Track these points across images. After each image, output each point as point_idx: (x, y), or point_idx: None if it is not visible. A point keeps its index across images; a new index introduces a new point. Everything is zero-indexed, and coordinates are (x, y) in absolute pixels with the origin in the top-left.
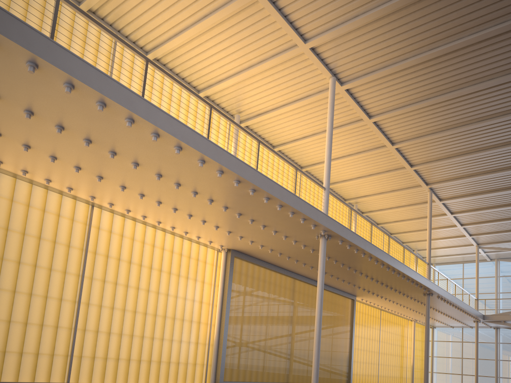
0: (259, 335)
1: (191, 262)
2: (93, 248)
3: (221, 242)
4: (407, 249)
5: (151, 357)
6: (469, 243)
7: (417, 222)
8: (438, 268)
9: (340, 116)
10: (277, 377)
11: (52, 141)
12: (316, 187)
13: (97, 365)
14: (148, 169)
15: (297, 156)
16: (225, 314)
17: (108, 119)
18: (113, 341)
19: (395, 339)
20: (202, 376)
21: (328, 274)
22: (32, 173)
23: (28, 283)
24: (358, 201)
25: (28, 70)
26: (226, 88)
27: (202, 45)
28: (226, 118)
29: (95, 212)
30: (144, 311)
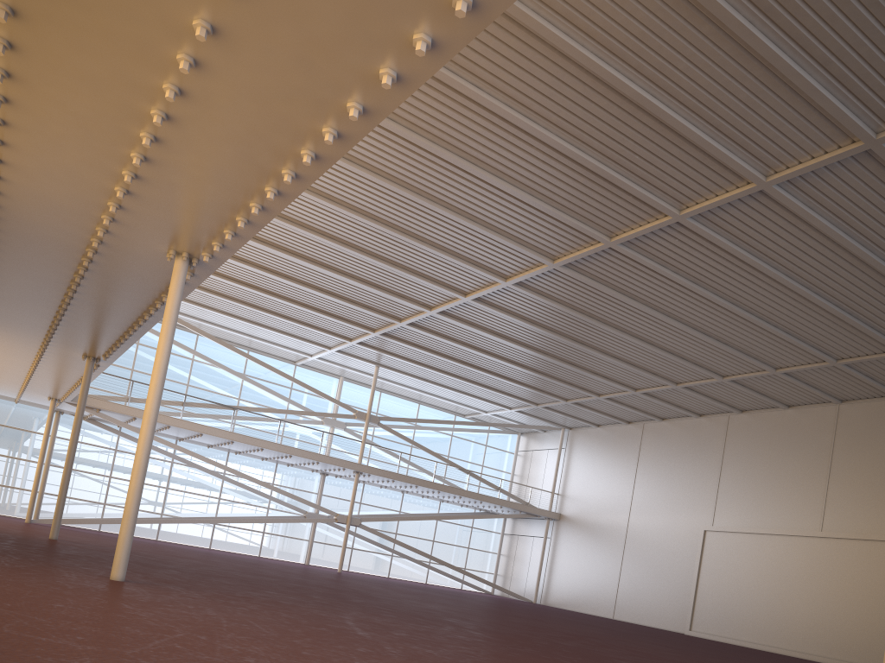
0: None
1: None
2: None
3: None
4: None
5: None
6: None
7: None
8: None
9: None
10: None
11: None
12: None
13: None
14: (225, 9)
15: None
16: None
17: None
18: None
19: None
20: None
21: None
22: None
23: None
24: None
25: None
26: None
27: None
28: None
29: None
30: None
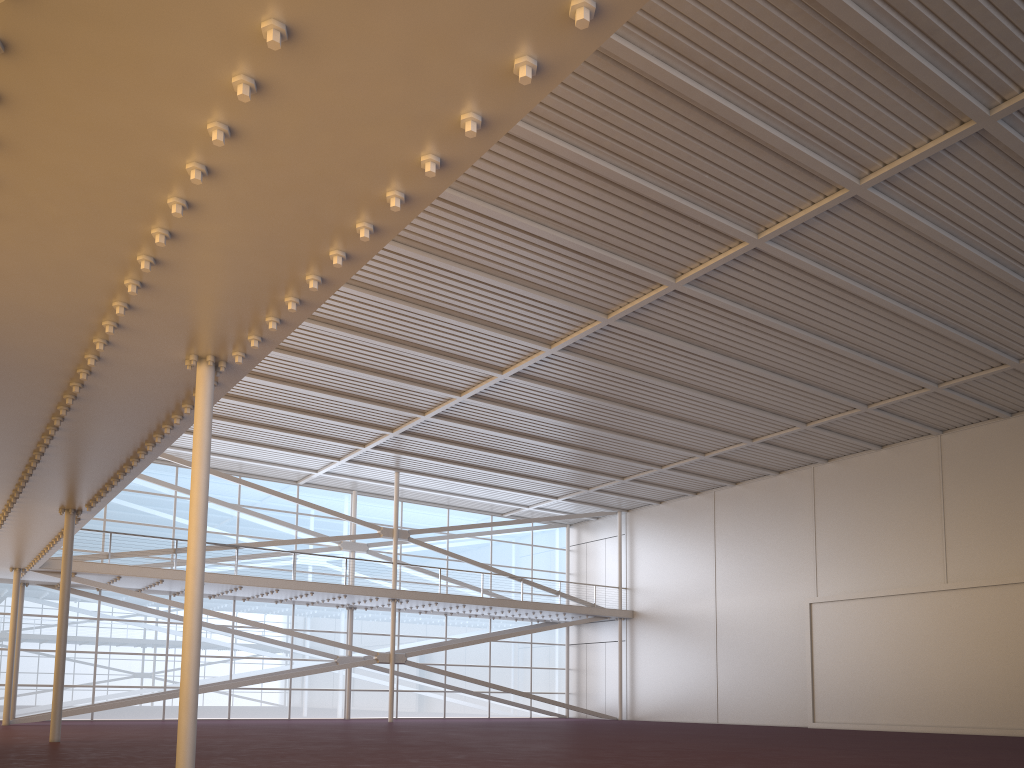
0: None
1: None
2: None
3: None
4: None
5: None
6: None
7: None
8: None
9: None
10: None
11: None
12: None
13: None
14: None
15: None
16: None
17: None
18: None
19: None
20: None
21: None
22: None
23: None
24: None
25: None
26: None
27: None
28: None
29: None
30: None
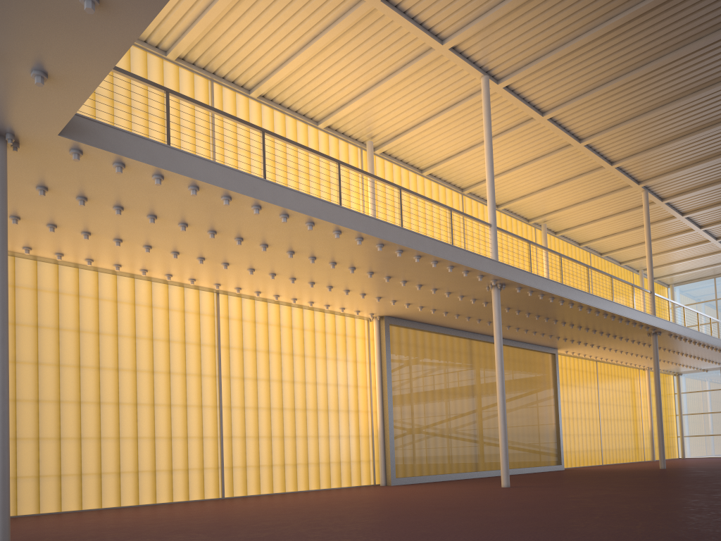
0: (433, 417)
1: (338, 339)
2: (225, 342)
3: (371, 310)
4: (617, 278)
5: (308, 459)
6: (717, 249)
7: (635, 233)
8: (679, 289)
9: (502, 119)
10: (462, 466)
11: (174, 238)
12: (486, 211)
13: (250, 475)
14: (279, 248)
15: (454, 177)
16: (387, 398)
17: (233, 210)
18: (263, 446)
19: (623, 398)
20: (370, 474)
21: (513, 327)
22: (152, 270)
23: (165, 393)
24: (546, 219)
25: (155, 183)
26: (351, 112)
27: (315, 69)
28: (357, 171)
29: (221, 299)
30: (293, 407)
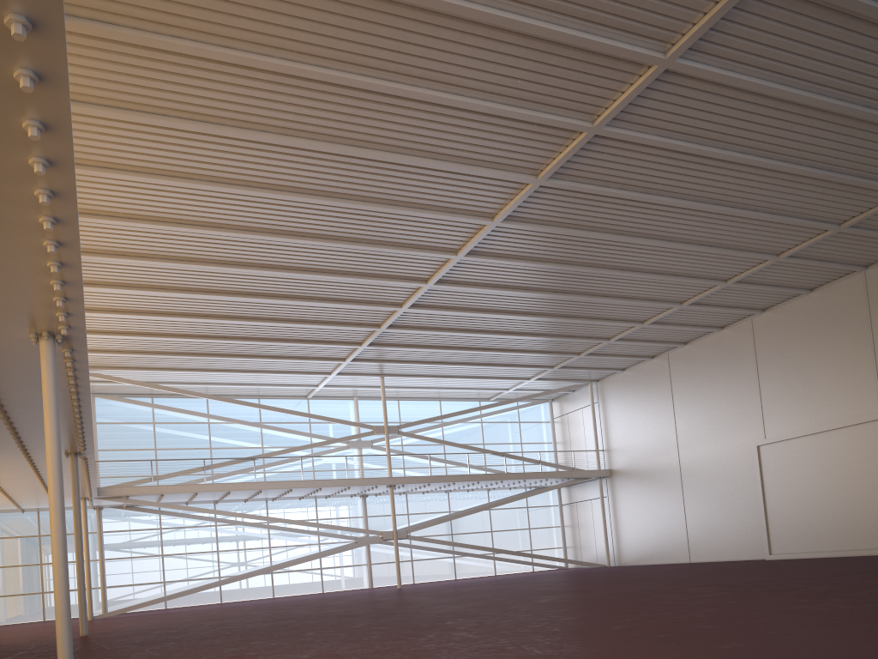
0: None
1: None
2: None
3: None
4: None
5: None
6: None
7: None
8: None
9: None
10: None
11: None
12: None
13: None
14: None
15: None
16: None
17: None
18: None
19: None
20: None
21: None
22: None
23: None
24: None
25: None
26: None
27: None
28: None
29: None
30: None
